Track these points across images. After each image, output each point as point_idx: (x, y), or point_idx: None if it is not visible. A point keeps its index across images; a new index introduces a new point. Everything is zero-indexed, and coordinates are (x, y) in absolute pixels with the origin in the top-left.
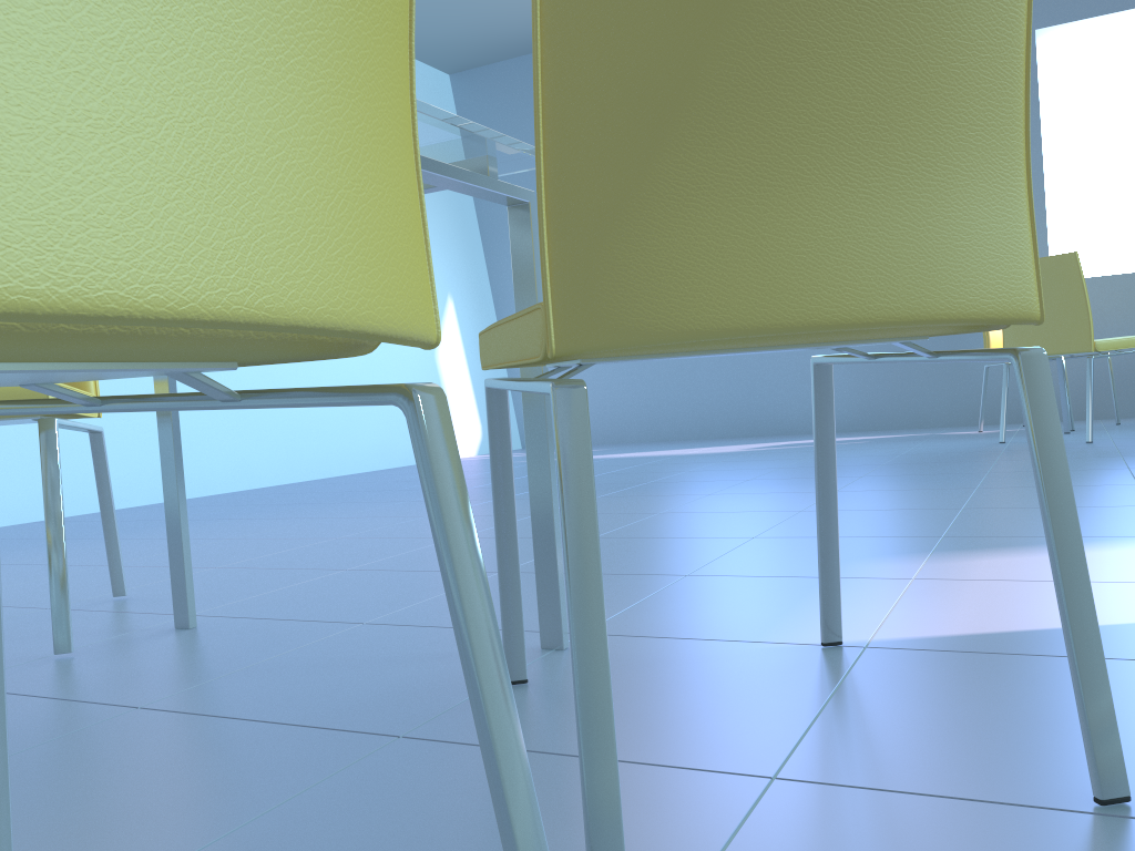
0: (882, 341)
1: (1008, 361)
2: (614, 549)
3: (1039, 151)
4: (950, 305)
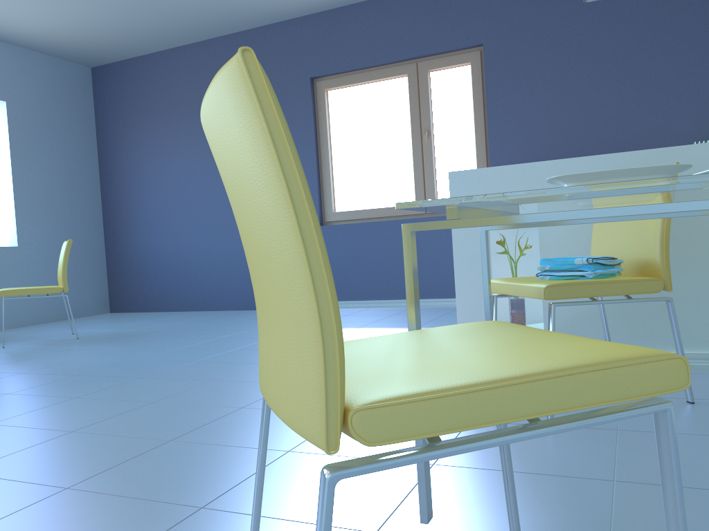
0: None
1: None
2: (234, 431)
3: None
4: None
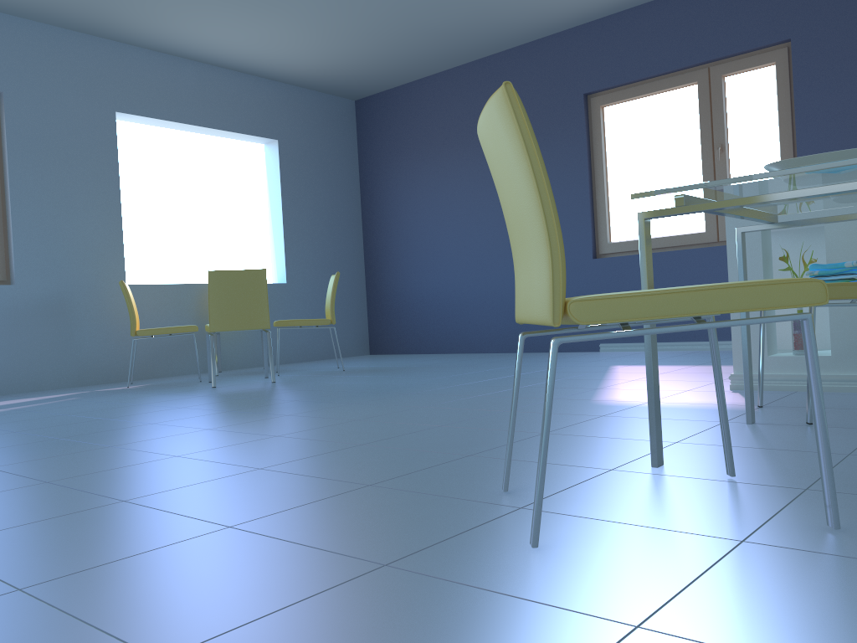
0: None
1: None
2: (496, 423)
3: (119, 194)
4: None
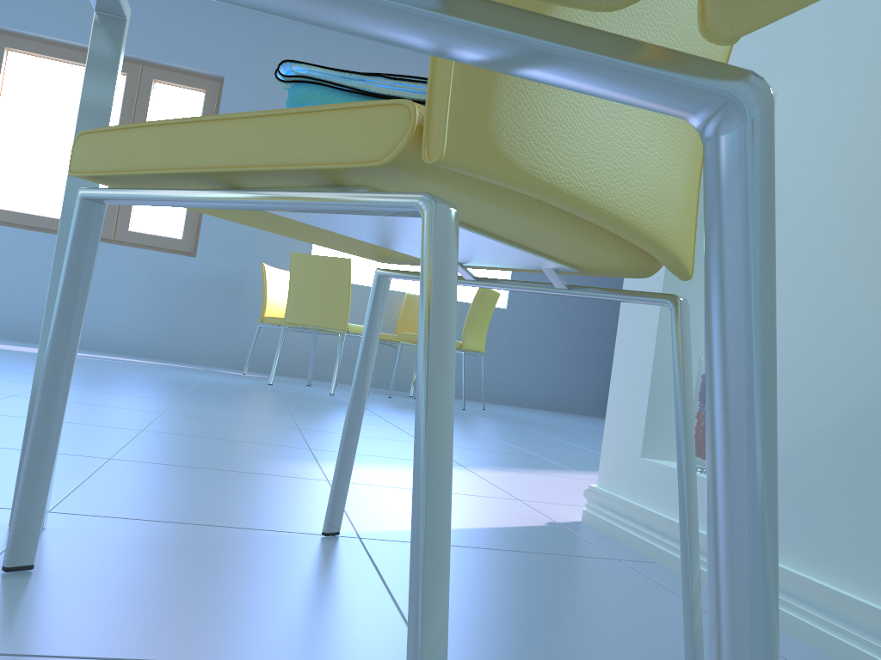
0: (558, 263)
1: (662, 303)
2: None
3: None
4: (676, 243)
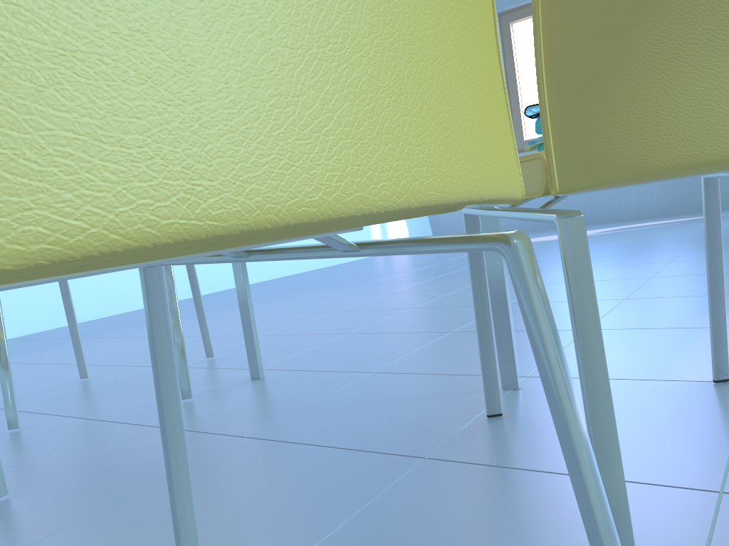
0: None
1: None
2: None
3: None
4: None
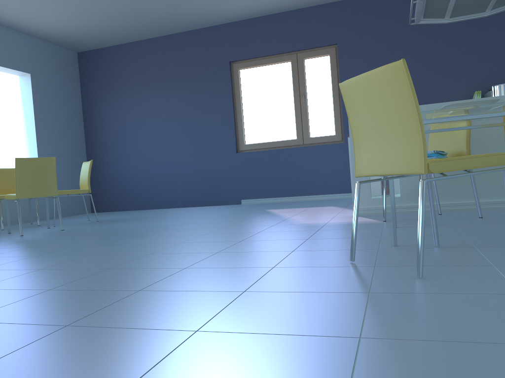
0: None
1: None
2: (269, 237)
3: None
4: None
